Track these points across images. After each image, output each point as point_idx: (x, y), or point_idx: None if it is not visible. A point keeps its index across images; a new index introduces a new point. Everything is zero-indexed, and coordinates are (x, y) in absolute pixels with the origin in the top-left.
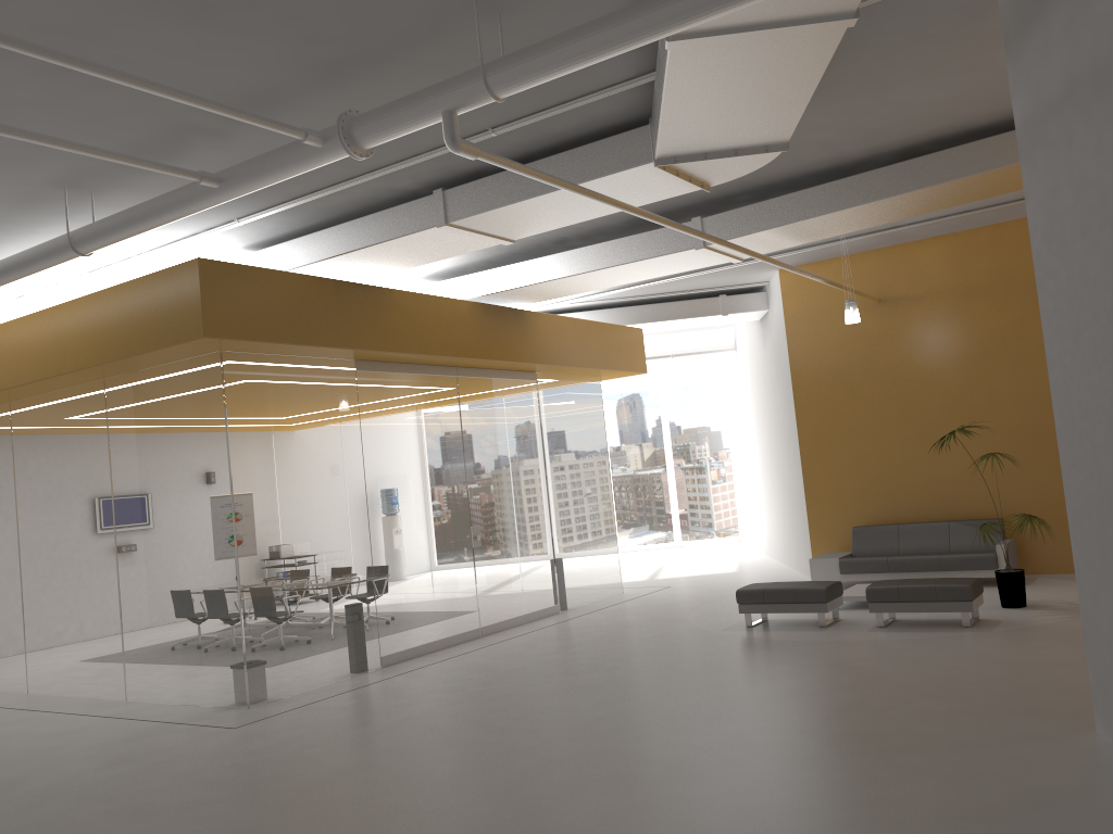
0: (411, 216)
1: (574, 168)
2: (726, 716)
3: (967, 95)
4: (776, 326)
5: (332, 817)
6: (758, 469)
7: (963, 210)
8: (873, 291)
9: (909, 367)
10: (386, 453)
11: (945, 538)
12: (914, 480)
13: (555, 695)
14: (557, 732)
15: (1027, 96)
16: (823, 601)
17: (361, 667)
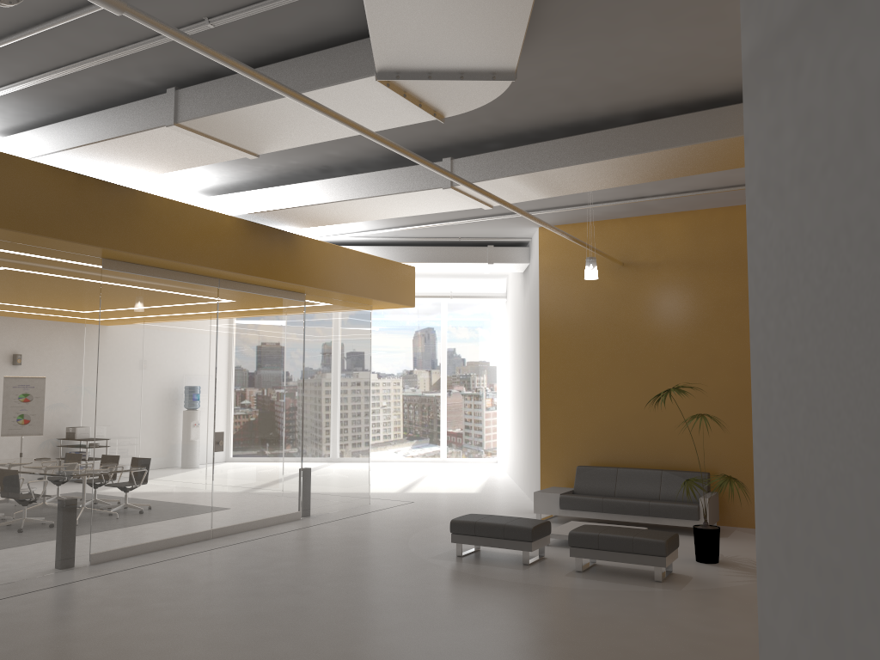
0: (145, 113)
1: (299, 76)
2: None
3: (705, 54)
4: (533, 278)
5: None
6: (512, 403)
7: (701, 188)
8: (618, 255)
9: (642, 327)
10: (126, 353)
11: (656, 485)
12: (636, 429)
13: (225, 623)
14: None
15: (758, 25)
16: (528, 540)
17: (64, 564)
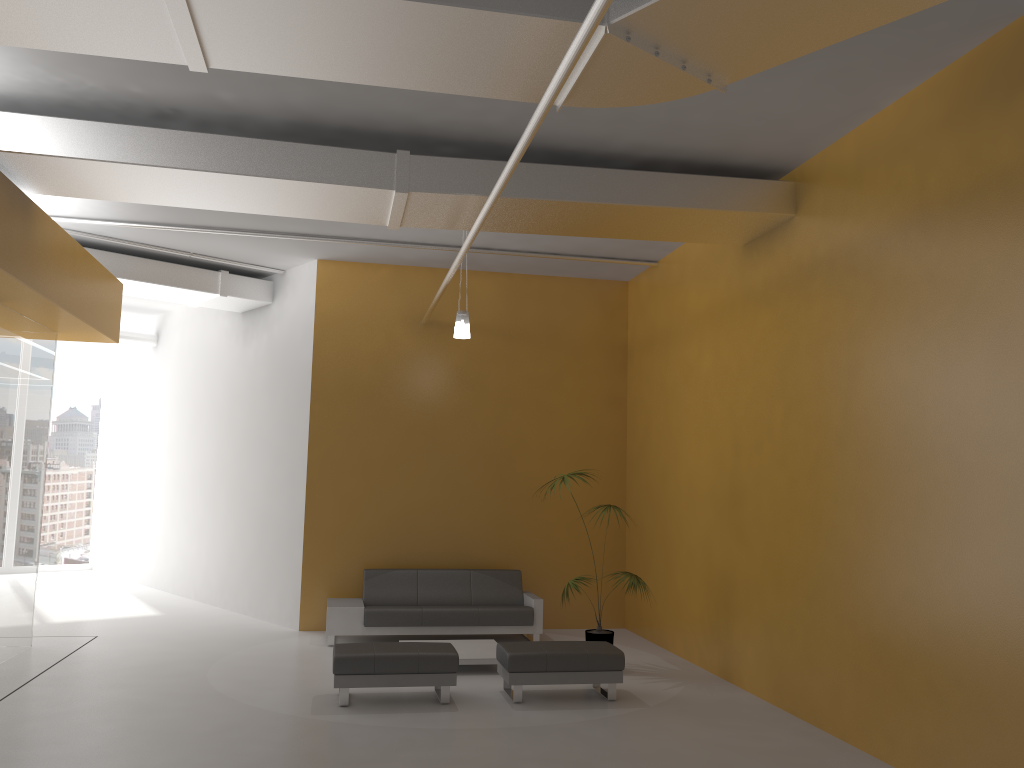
0: None
1: None
2: None
3: (794, 122)
4: (289, 323)
5: None
6: (173, 487)
7: (556, 251)
8: (420, 311)
9: (445, 399)
10: None
11: (466, 587)
12: (432, 521)
13: None
14: None
15: None
16: (453, 670)
17: None
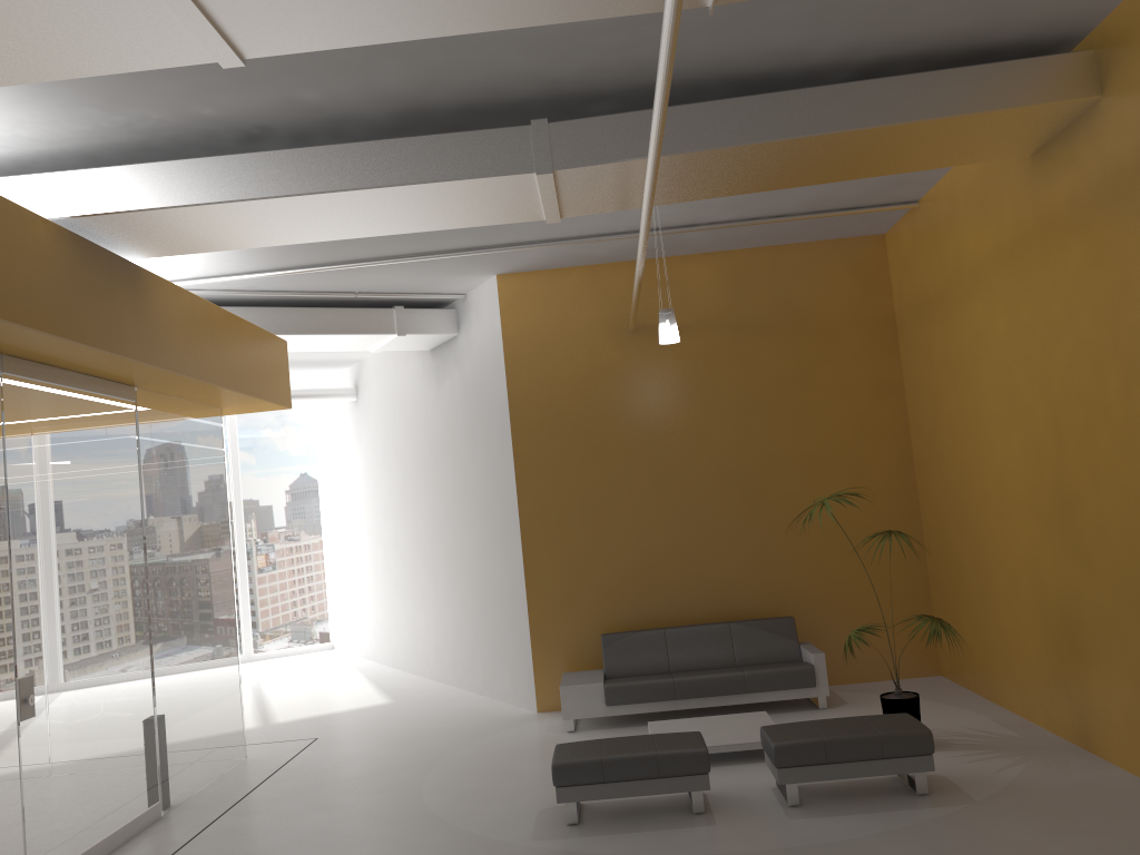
0: None
1: None
2: None
3: None
4: (478, 355)
5: None
6: (394, 554)
7: (780, 212)
8: (626, 315)
9: (670, 418)
10: None
11: (727, 645)
12: (675, 568)
13: None
14: None
15: None
16: (704, 771)
17: None
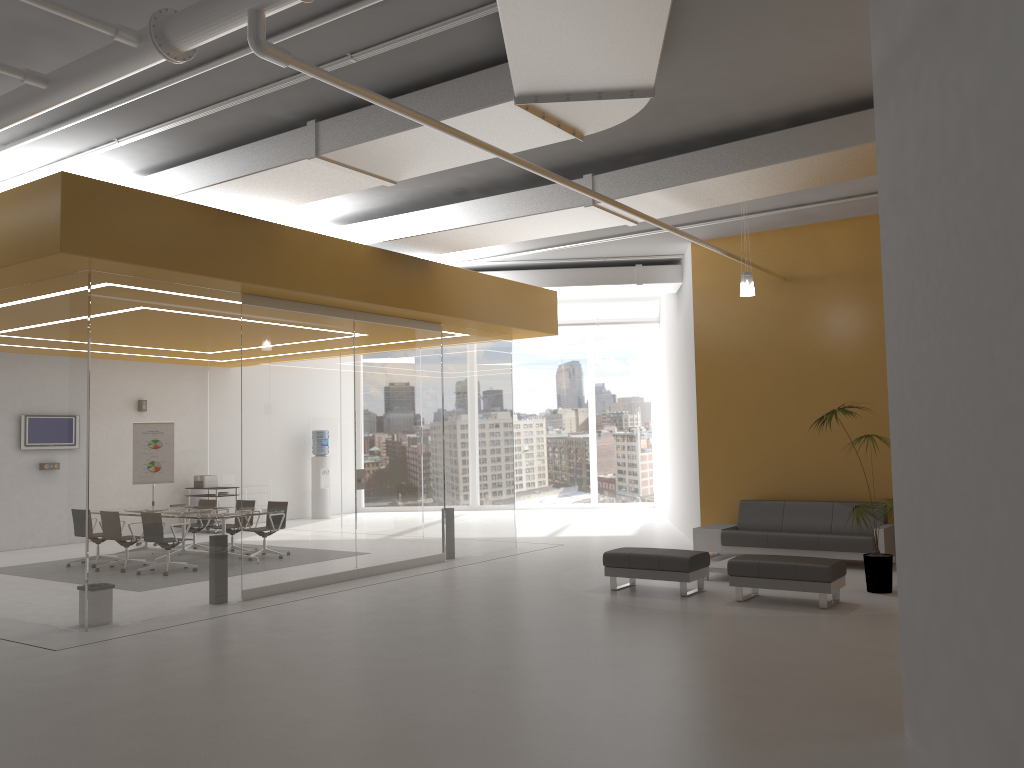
0: (285, 147)
1: (439, 104)
2: (535, 681)
3: (852, 56)
4: (687, 298)
5: (67, 758)
6: (668, 439)
7: (868, 191)
8: (779, 269)
9: (808, 347)
10: (268, 388)
11: (827, 518)
12: (804, 459)
13: (384, 644)
14: (358, 684)
15: (884, 38)
16: (685, 570)
17: (219, 598)
